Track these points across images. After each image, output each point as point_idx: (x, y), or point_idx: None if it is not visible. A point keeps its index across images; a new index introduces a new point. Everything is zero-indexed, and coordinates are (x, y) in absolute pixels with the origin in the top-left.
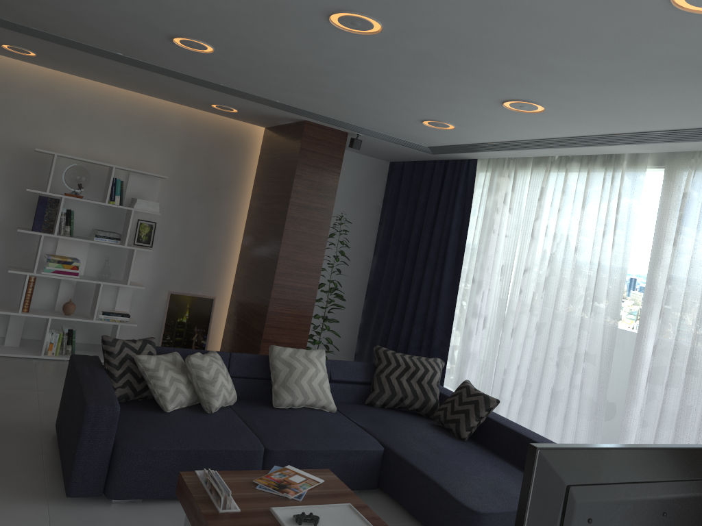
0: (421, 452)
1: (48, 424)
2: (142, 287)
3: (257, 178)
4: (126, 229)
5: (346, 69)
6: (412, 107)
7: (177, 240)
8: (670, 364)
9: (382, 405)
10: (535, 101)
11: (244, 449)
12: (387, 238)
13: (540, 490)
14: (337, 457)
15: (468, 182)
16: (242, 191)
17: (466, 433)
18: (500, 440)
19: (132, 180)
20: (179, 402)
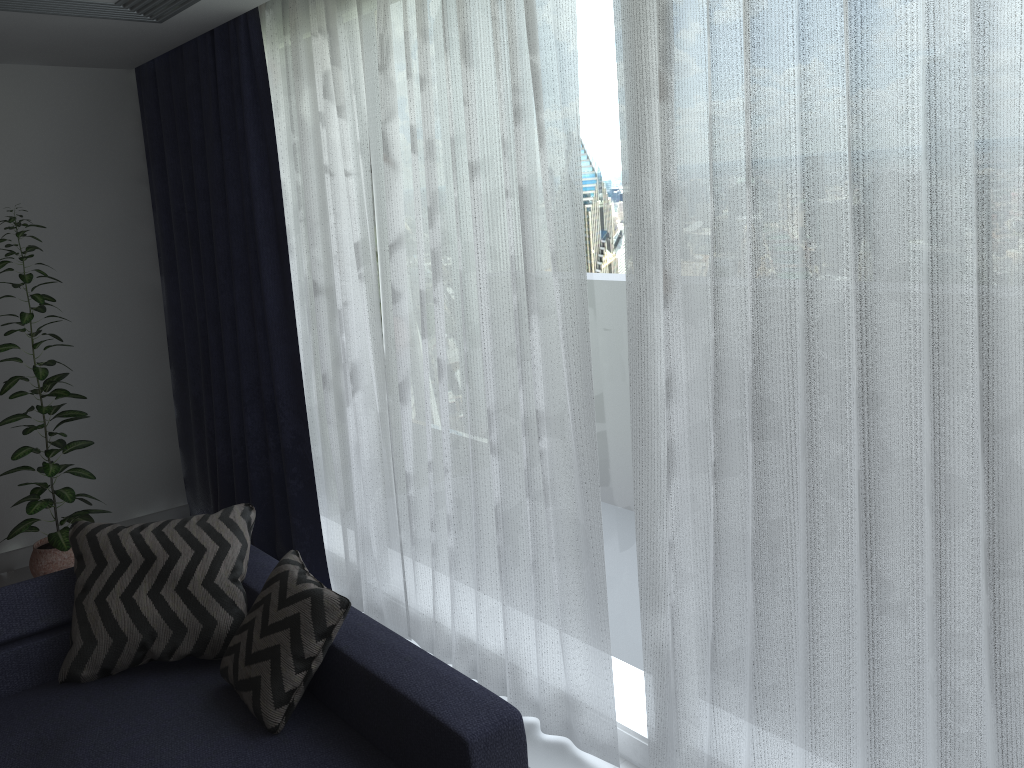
0: None
1: None
2: None
3: None
4: None
5: None
6: None
7: None
8: (712, 418)
9: (102, 673)
10: None
11: None
12: (171, 235)
13: None
14: None
15: (256, 70)
16: None
17: (277, 713)
18: (365, 704)
19: None
20: None
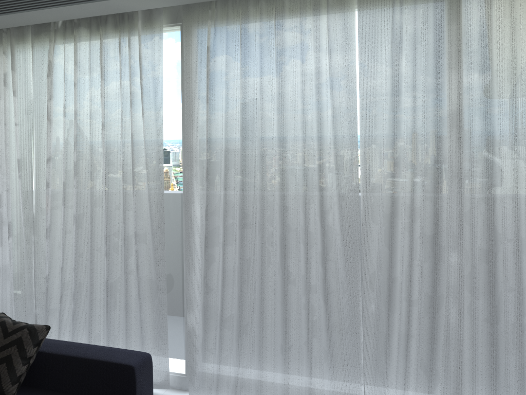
0: None
1: None
2: None
3: None
4: None
5: None
6: None
7: None
8: (223, 223)
9: None
10: None
11: None
12: None
13: None
14: None
15: None
16: None
17: (13, 387)
18: (62, 374)
19: None
20: None
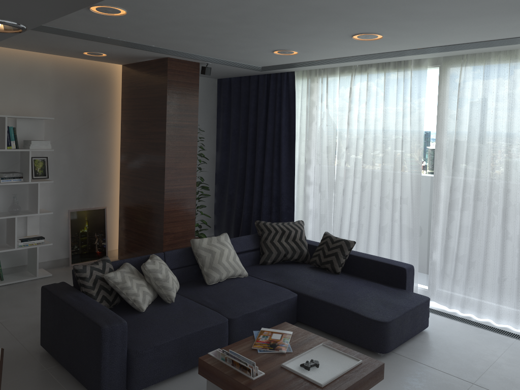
0: (323, 290)
1: (31, 346)
2: (50, 212)
3: (124, 107)
4: (26, 168)
5: (241, 21)
6: (274, 43)
7: (67, 168)
8: (462, 196)
9: (272, 262)
10: (379, 33)
11: (216, 324)
12: (226, 137)
13: None
14: (273, 310)
15: (290, 89)
16: (111, 119)
17: (339, 268)
18: (362, 268)
19: (20, 125)
20: (148, 301)
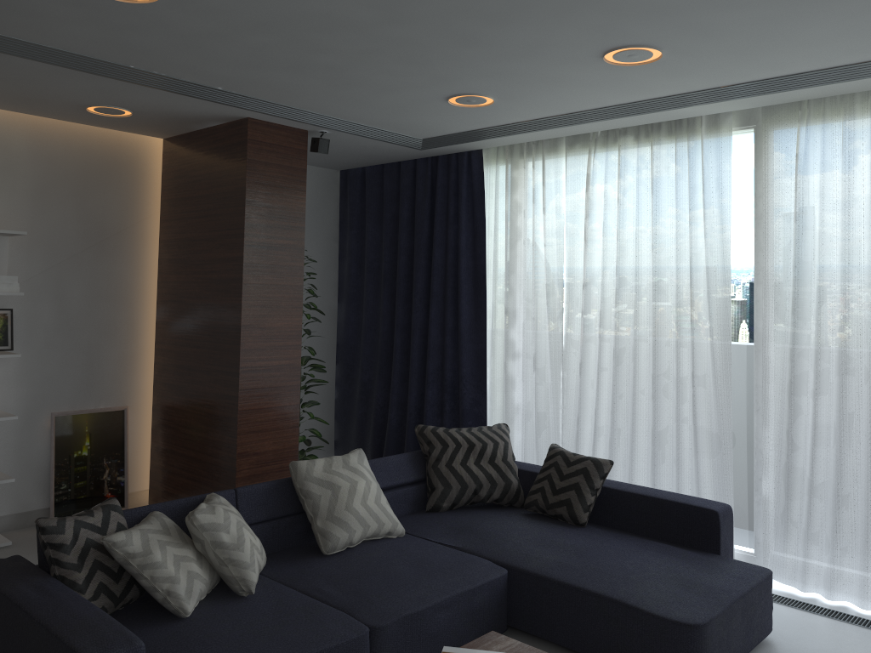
0: (559, 560)
1: None
2: (13, 417)
3: (166, 216)
4: None
5: (393, 15)
6: (451, 76)
7: (51, 331)
8: (815, 367)
9: (450, 507)
10: (657, 45)
11: (345, 640)
12: (357, 276)
13: None
14: (460, 604)
15: (474, 182)
16: (142, 239)
17: (585, 515)
18: (628, 513)
19: None
20: (200, 593)
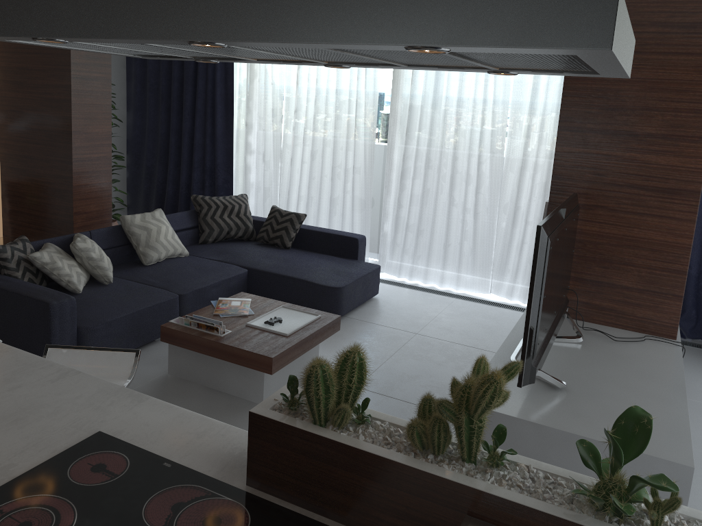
0: (275, 264)
1: None
2: None
3: (1, 48)
4: None
5: None
6: None
7: None
8: (414, 164)
9: (213, 241)
10: None
11: (167, 300)
12: (141, 93)
13: (541, 241)
14: (223, 285)
15: None
16: None
17: (290, 243)
18: (313, 241)
19: None
20: (84, 282)
